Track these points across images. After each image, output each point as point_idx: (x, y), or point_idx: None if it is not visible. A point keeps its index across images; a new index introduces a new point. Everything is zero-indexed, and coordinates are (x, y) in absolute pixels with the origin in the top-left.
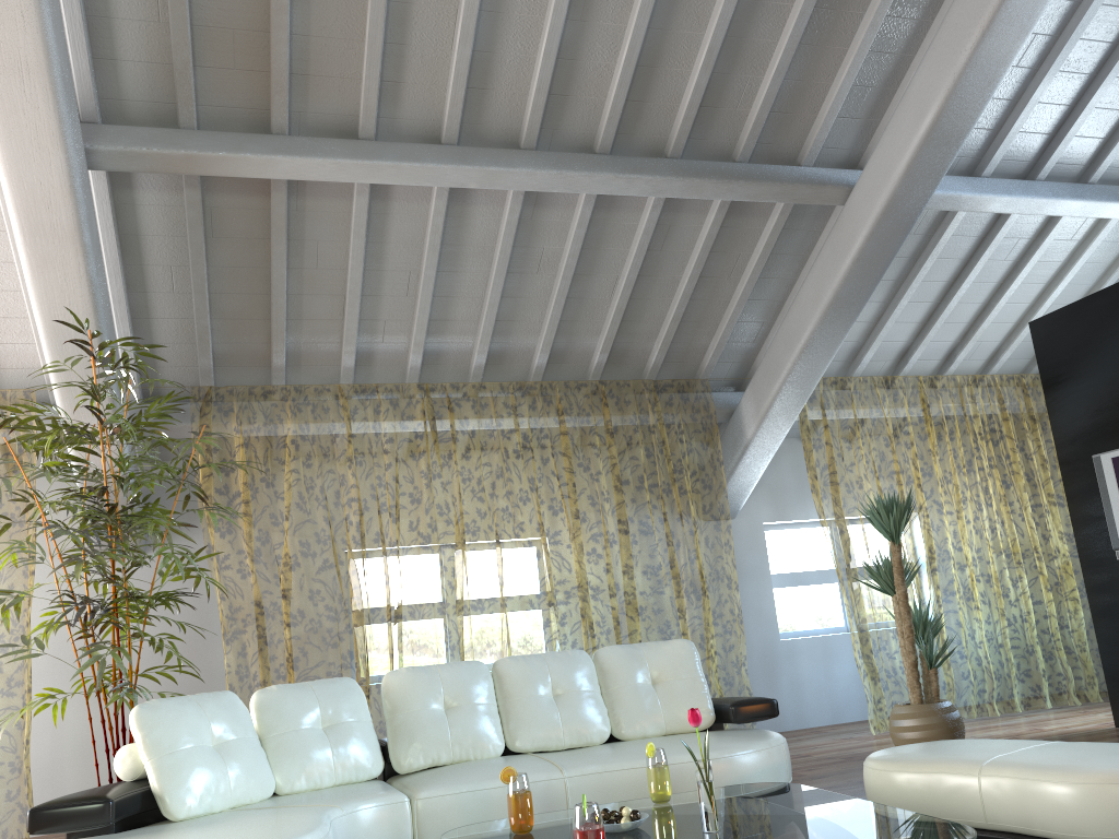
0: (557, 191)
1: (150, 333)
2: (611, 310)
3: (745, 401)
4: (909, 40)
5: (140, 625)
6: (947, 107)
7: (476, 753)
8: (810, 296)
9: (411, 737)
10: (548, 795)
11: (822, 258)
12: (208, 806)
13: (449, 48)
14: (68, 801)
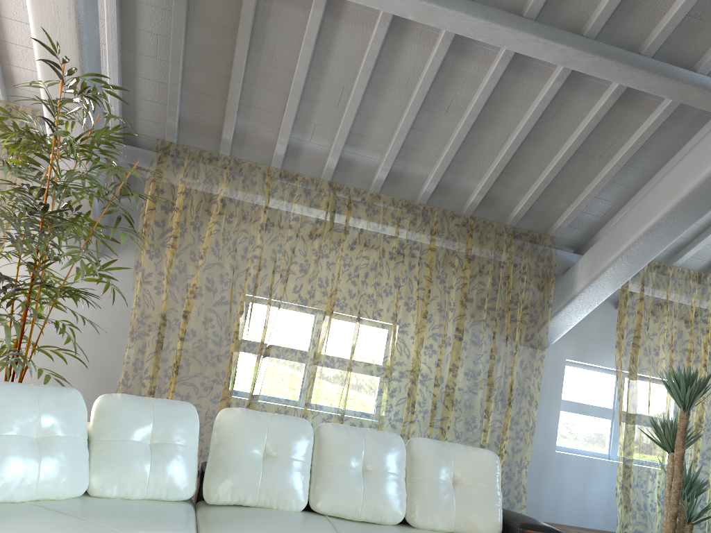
0: (481, 40)
1: (134, 88)
2: (495, 161)
3: (582, 262)
4: None
5: (84, 308)
6: None
7: (280, 504)
8: (667, 188)
9: (225, 474)
10: None
11: (689, 158)
12: (7, 496)
13: None
14: None
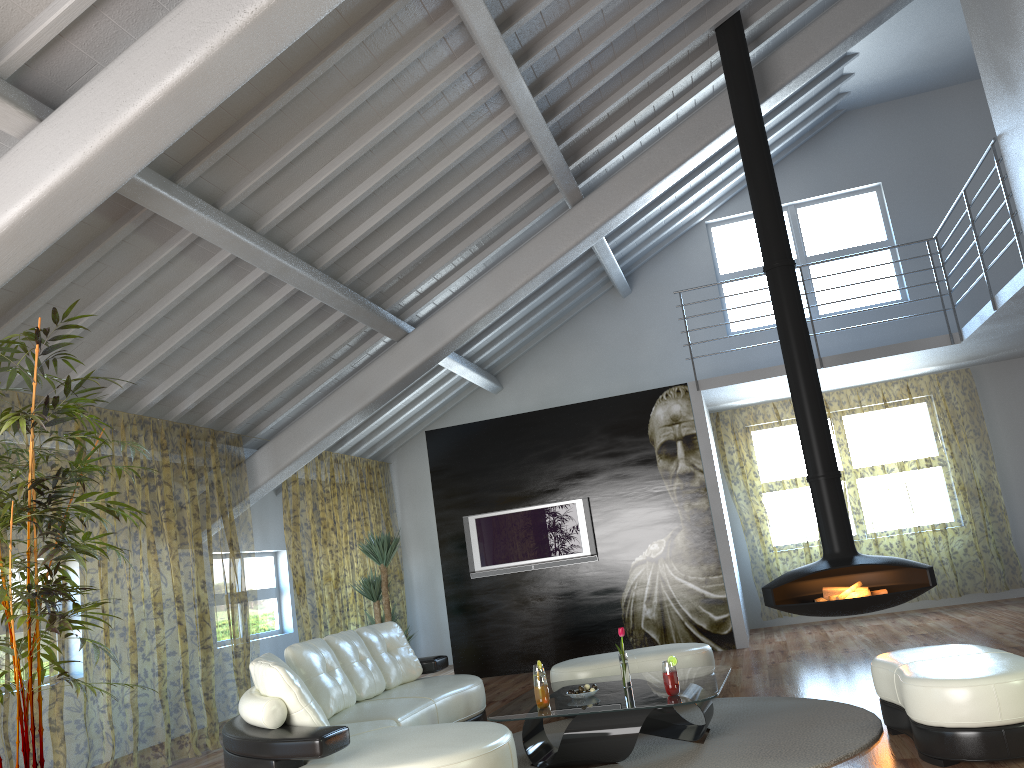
0: (302, 290)
1: None
2: (226, 372)
3: (262, 456)
4: (463, 261)
5: None
6: (492, 311)
7: (351, 701)
8: (355, 392)
9: (327, 693)
10: (432, 714)
11: (372, 370)
12: None
13: (309, 177)
14: (330, 730)
